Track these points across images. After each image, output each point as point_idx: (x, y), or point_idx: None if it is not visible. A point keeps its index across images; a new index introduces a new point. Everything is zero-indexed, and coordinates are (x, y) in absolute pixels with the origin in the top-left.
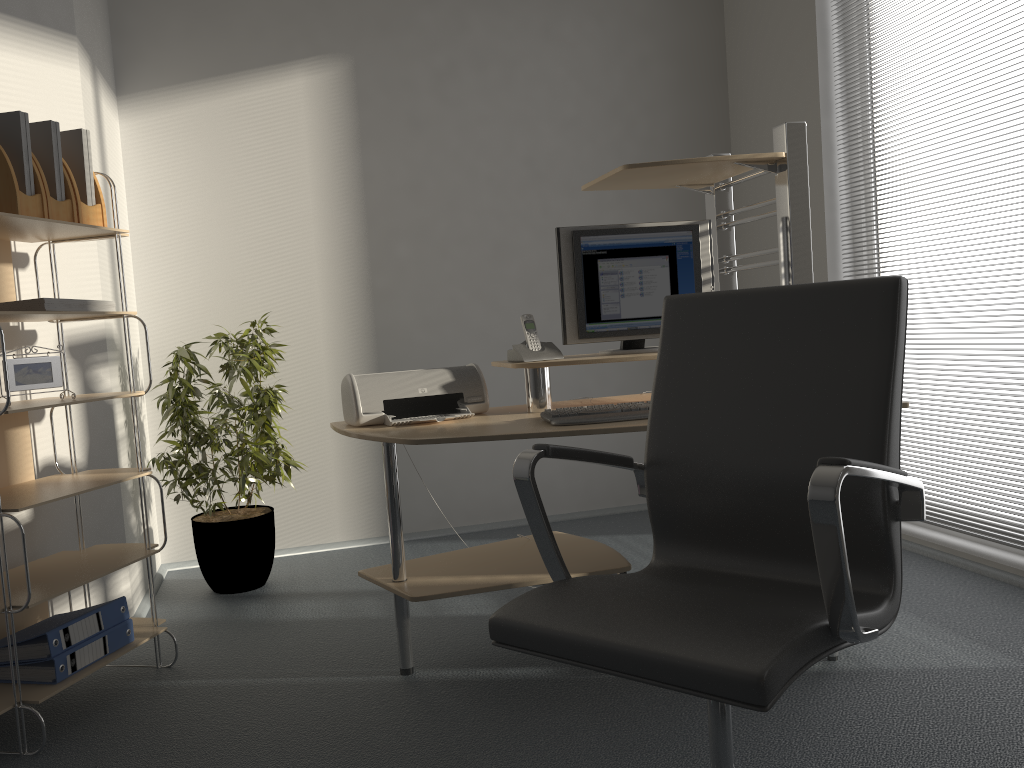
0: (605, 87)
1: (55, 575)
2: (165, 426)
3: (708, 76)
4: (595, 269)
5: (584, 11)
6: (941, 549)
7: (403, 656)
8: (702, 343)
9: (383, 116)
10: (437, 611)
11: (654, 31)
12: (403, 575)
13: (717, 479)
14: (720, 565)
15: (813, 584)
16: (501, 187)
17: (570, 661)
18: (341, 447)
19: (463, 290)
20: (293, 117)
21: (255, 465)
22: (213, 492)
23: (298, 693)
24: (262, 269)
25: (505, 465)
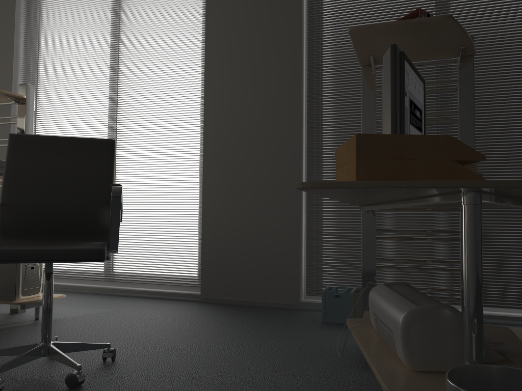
0: None
1: None
2: None
3: None
4: None
5: None
6: (61, 287)
7: None
8: (31, 154)
9: None
10: None
11: None
12: None
13: (40, 208)
14: None
15: None
16: None
17: (9, 261)
18: None
19: None
20: None
21: None
22: None
23: None
24: None
25: None
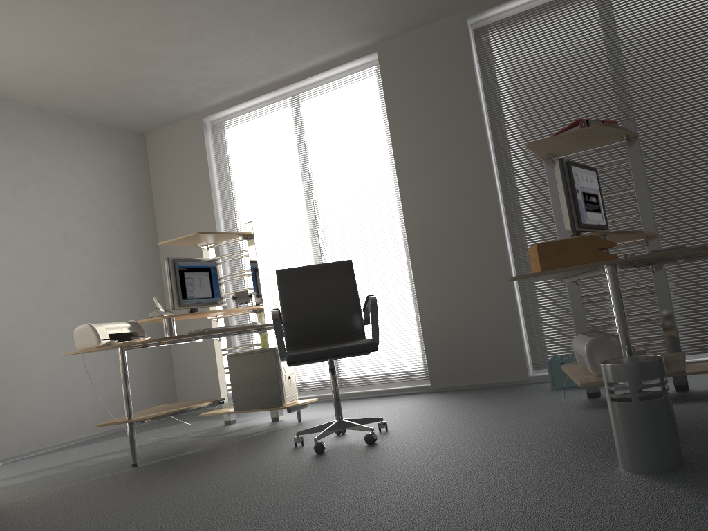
0: (100, 200)
1: None
2: None
3: (146, 201)
4: (183, 276)
5: (88, 161)
6: None
7: (135, 456)
8: (295, 283)
9: None
10: (100, 460)
11: (121, 176)
12: (133, 415)
13: (311, 323)
14: None
15: None
16: (50, 248)
17: (318, 359)
18: None
19: (31, 305)
20: None
21: None
22: None
23: (92, 482)
24: None
25: (59, 409)
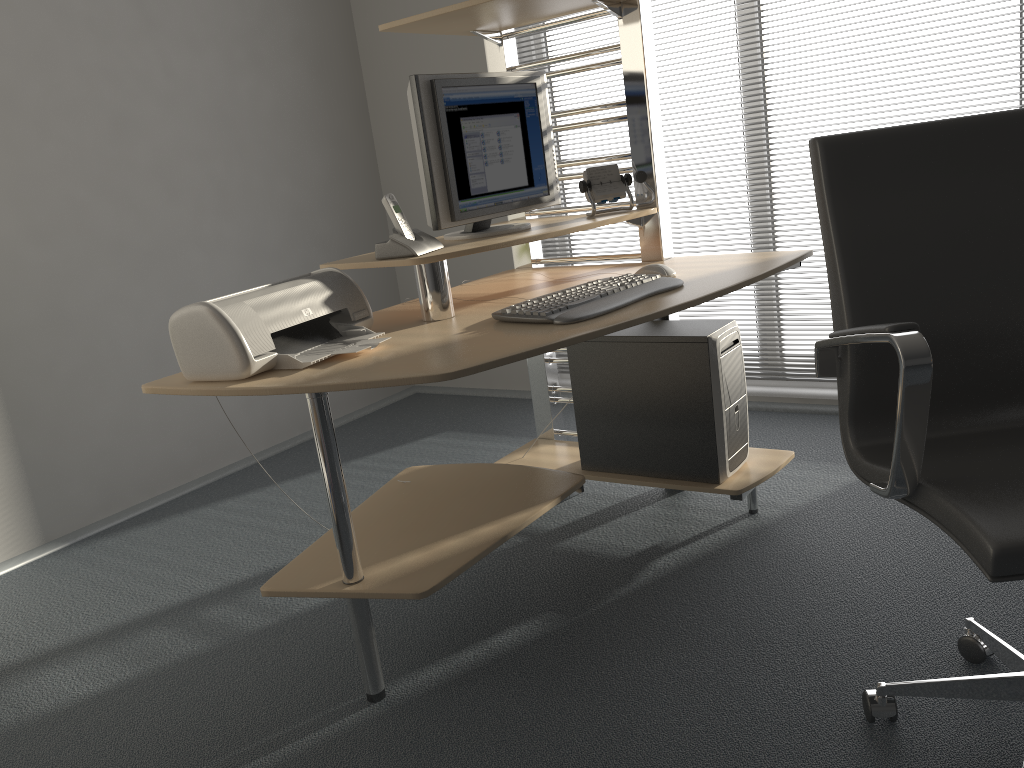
0: None
1: None
2: None
3: None
4: (459, 131)
5: None
6: None
7: (375, 677)
8: (886, 188)
9: None
10: (280, 611)
11: None
12: (361, 571)
13: (947, 336)
14: (939, 429)
15: None
16: (107, 36)
17: None
18: None
19: (82, 184)
20: None
21: None
22: None
23: None
24: None
25: (177, 412)
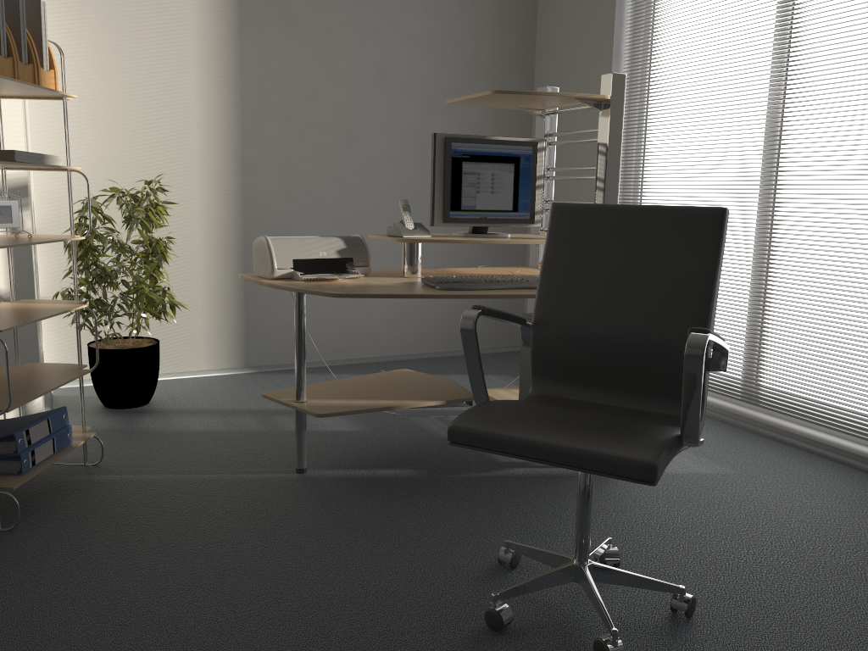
0: (443, 12)
1: (11, 387)
2: (54, 264)
3: (523, 14)
4: (460, 169)
5: None
6: None
7: (300, 459)
8: (580, 240)
9: (260, 11)
10: (307, 427)
11: None
12: (304, 397)
13: (587, 337)
14: (581, 396)
15: (648, 410)
16: (354, 85)
17: (512, 455)
18: (208, 292)
19: (318, 169)
20: (182, 1)
21: (146, 303)
22: (111, 324)
23: (218, 486)
24: (147, 134)
25: (341, 315)
